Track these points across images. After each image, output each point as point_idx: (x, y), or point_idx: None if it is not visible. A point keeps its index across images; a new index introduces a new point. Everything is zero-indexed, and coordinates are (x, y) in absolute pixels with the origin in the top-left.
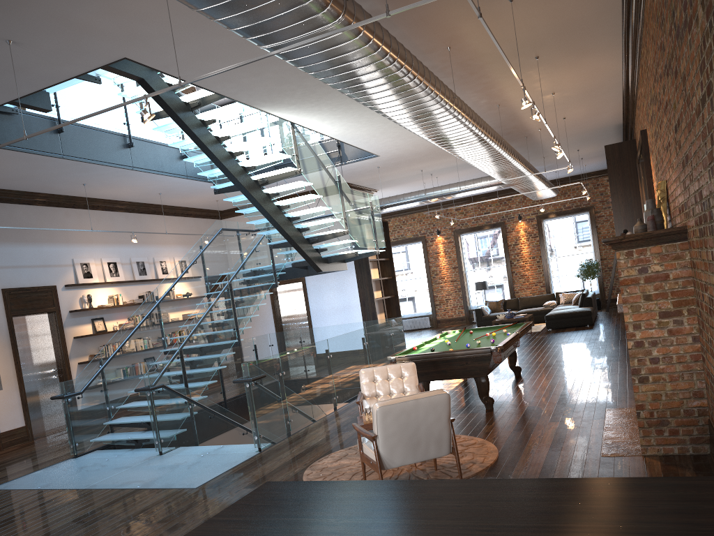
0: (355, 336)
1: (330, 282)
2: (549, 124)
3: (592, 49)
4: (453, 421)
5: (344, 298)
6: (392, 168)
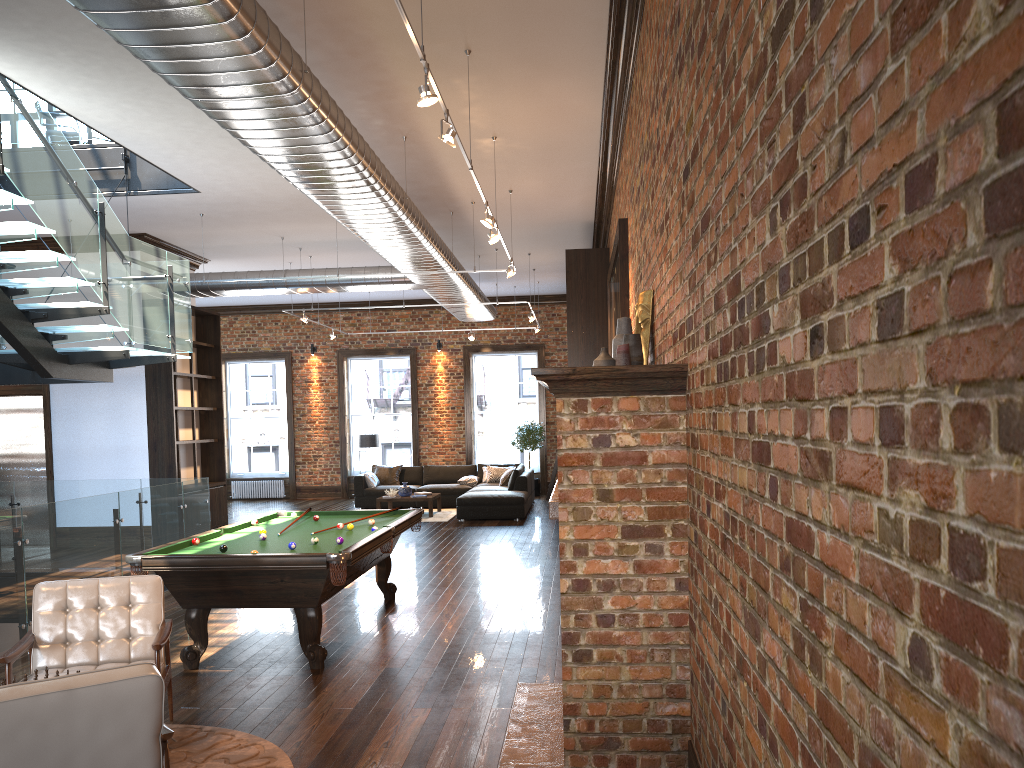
0: (96, 505)
1: (98, 402)
2: (488, 197)
3: (559, 62)
4: (169, 738)
5: (119, 433)
6: (228, 222)
